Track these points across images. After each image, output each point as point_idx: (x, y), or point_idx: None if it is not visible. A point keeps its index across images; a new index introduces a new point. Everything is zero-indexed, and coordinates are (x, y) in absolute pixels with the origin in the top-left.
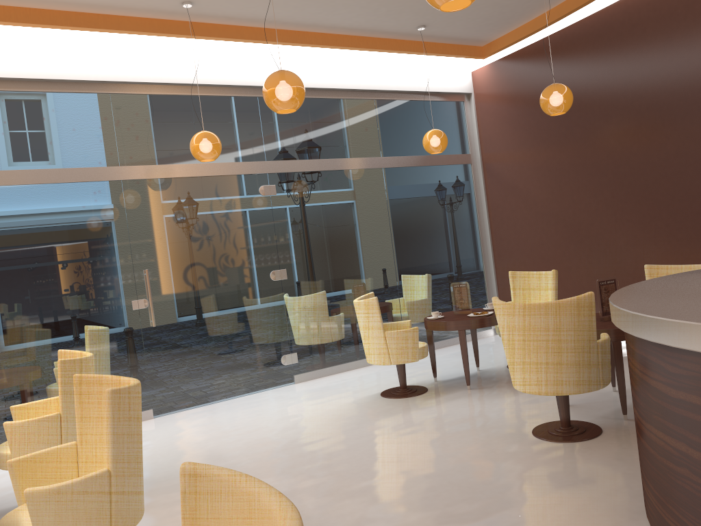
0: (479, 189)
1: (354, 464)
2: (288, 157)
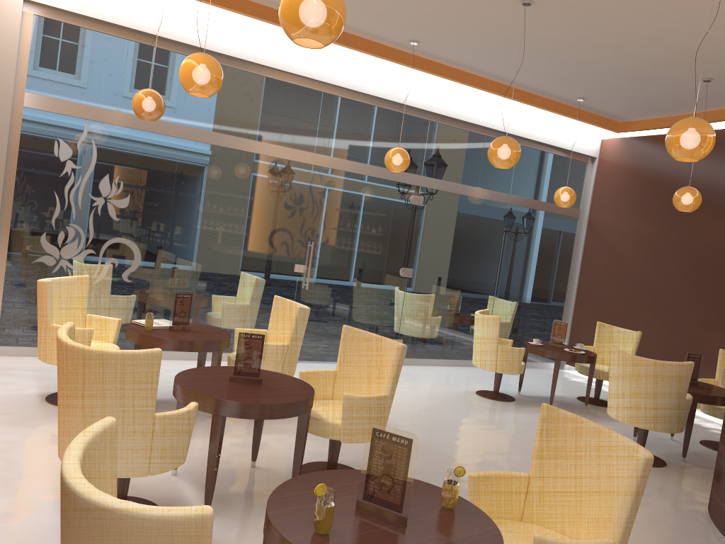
0: (579, 241)
1: (479, 438)
2: (439, 177)
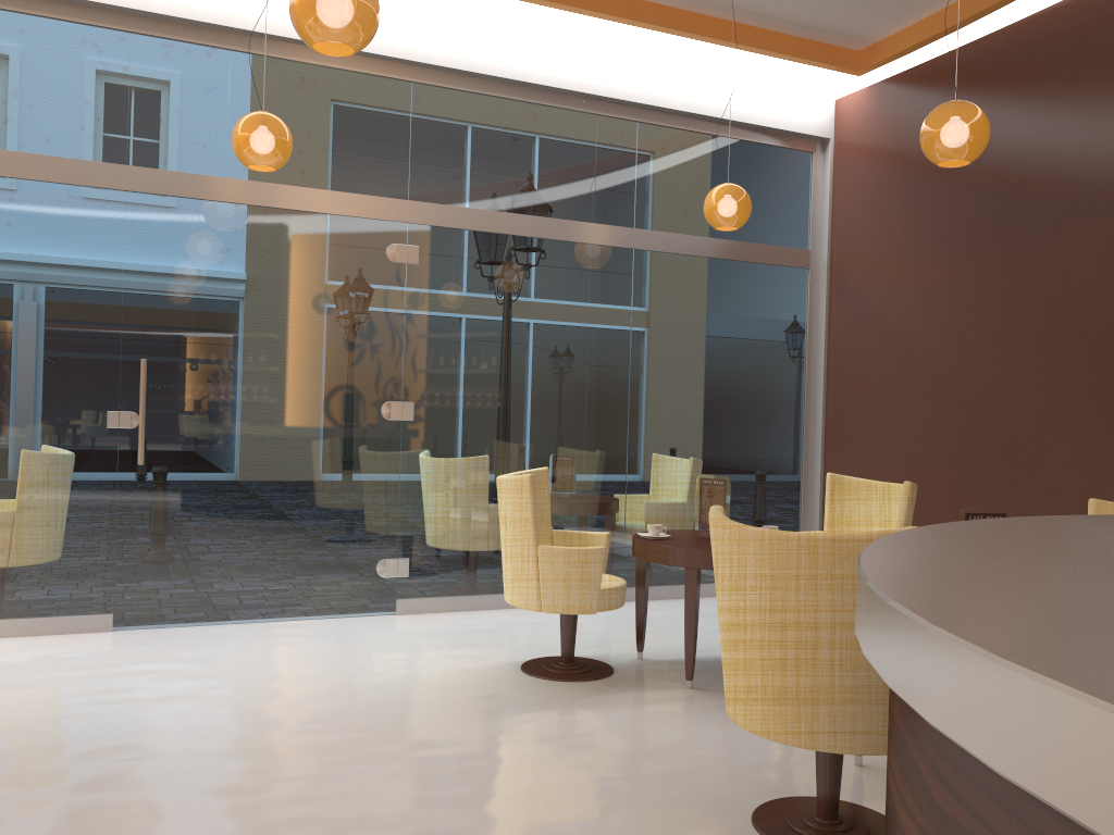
0: (817, 318)
1: (352, 806)
2: (453, 201)
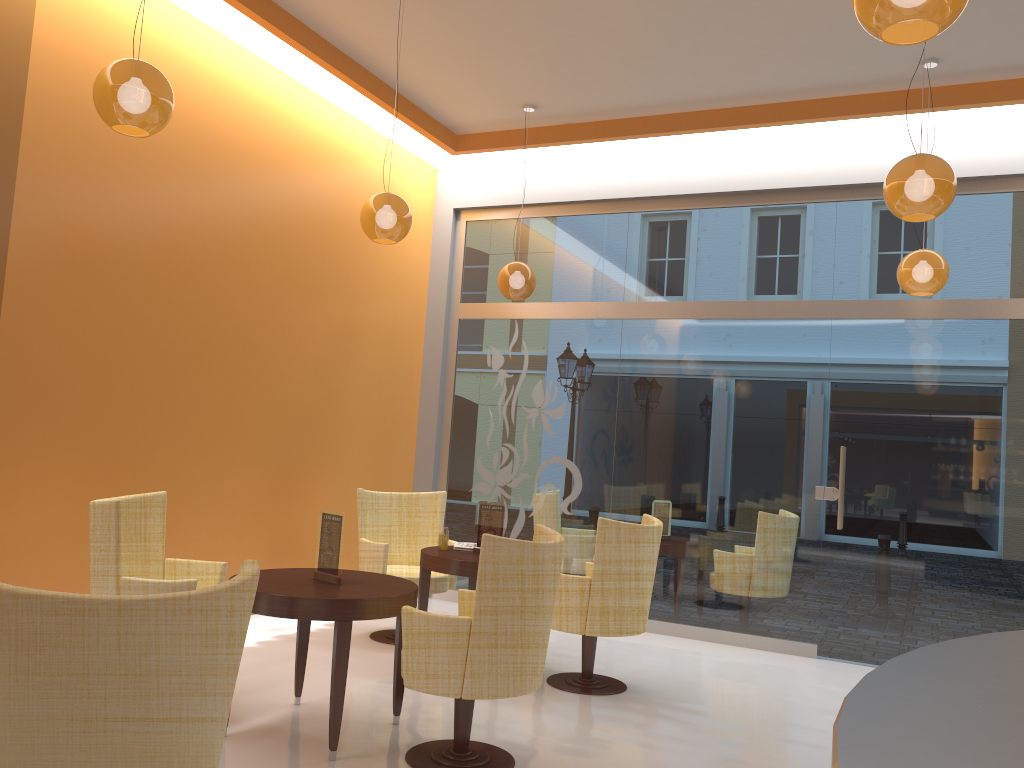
0: None
1: None
2: None
